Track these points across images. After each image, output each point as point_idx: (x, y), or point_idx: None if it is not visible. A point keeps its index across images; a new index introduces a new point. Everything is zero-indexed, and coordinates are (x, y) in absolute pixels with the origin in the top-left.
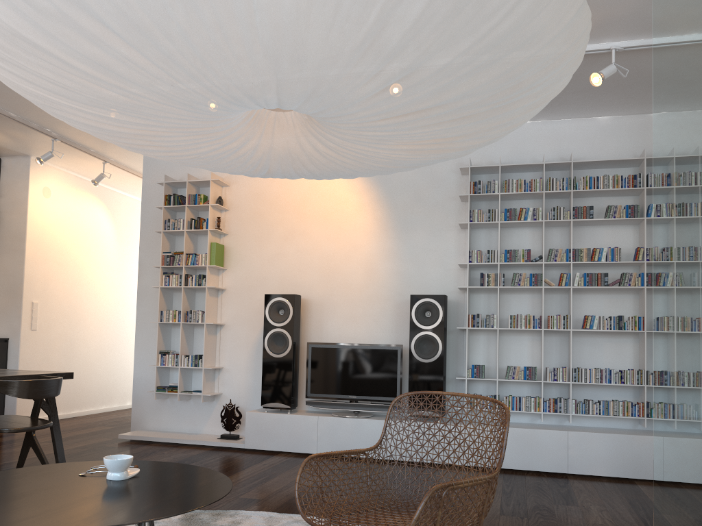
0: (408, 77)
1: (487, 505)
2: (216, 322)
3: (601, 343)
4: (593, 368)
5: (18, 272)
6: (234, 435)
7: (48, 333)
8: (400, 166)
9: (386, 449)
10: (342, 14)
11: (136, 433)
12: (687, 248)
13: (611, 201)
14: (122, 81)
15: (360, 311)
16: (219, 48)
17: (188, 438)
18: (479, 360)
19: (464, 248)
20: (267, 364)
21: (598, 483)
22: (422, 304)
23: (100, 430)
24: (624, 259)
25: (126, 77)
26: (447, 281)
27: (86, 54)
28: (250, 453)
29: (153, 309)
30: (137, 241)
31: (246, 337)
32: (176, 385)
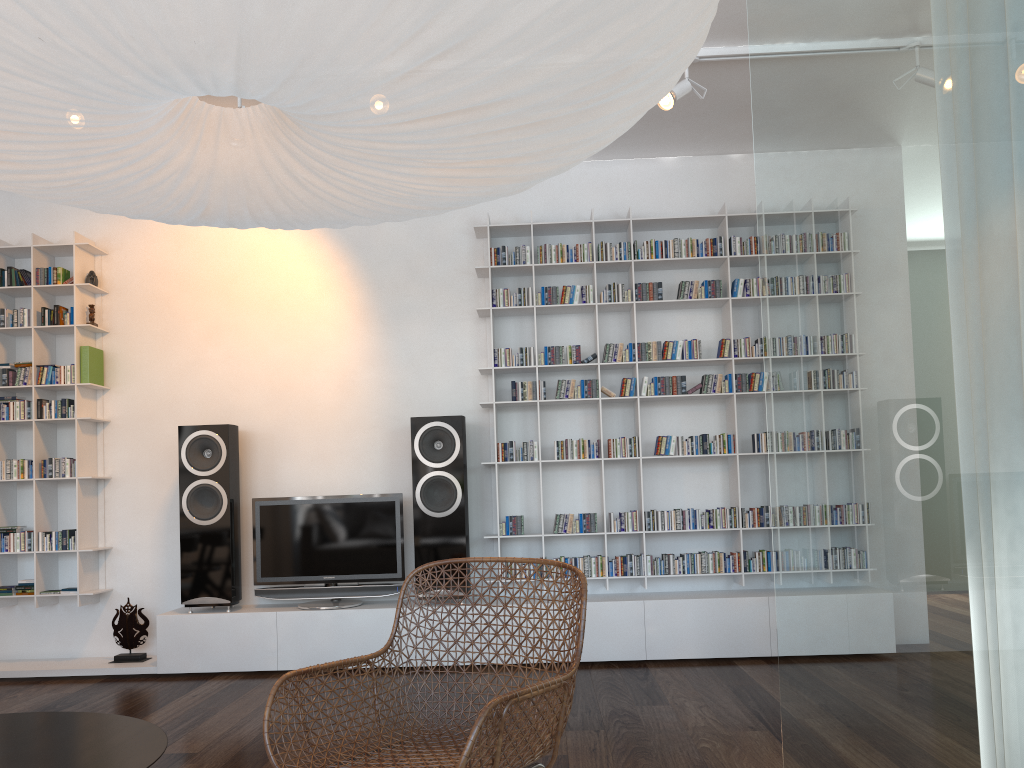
0: (462, 46)
1: (563, 720)
2: (96, 475)
3: (680, 474)
4: (671, 510)
5: None
6: (138, 655)
7: None
8: (424, 207)
9: (401, 652)
10: None
11: None
12: (818, 331)
13: (684, 276)
14: None
15: (334, 446)
16: None
17: (58, 667)
18: (515, 509)
19: (485, 346)
20: (189, 537)
21: (688, 669)
22: (429, 431)
23: None
24: (704, 356)
25: None
26: (463, 395)
27: None
28: (168, 681)
29: None
30: None
31: (149, 497)
32: (31, 583)
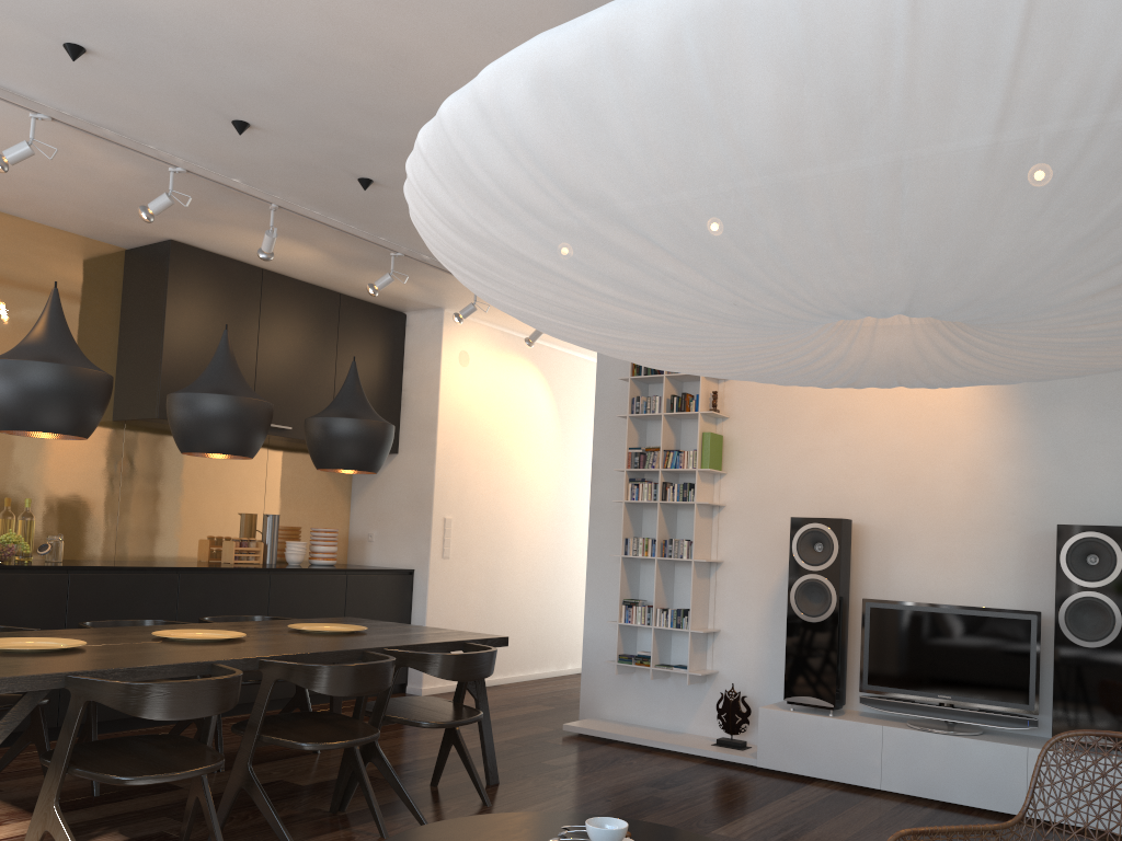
0: None
1: None
2: (709, 557)
3: None
4: None
5: (426, 475)
6: (739, 743)
7: (464, 563)
8: (1101, 371)
9: (1034, 829)
10: (1064, 196)
11: (588, 725)
12: None
13: None
14: (656, 302)
15: (958, 547)
16: (828, 258)
17: (667, 740)
18: None
19: None
20: (794, 632)
21: None
22: (1081, 542)
23: (535, 712)
24: None
25: (665, 298)
26: None
27: (611, 275)
28: (766, 776)
29: (612, 533)
30: (583, 421)
31: (757, 584)
32: (648, 655)
